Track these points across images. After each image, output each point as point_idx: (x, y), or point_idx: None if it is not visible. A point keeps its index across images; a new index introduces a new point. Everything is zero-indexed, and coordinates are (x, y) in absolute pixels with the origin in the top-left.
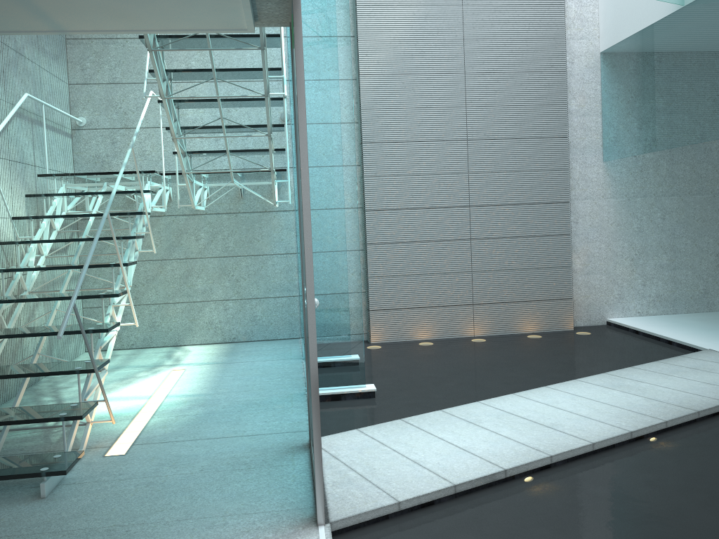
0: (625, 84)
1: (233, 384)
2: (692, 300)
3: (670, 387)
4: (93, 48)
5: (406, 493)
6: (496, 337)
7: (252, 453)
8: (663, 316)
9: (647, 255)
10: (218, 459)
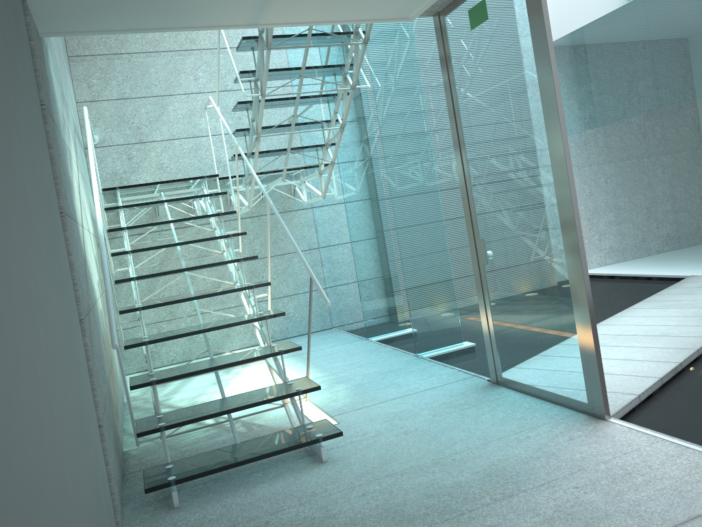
0: (574, 71)
1: (336, 365)
2: (635, 247)
3: None
4: (98, 65)
5: (635, 389)
6: None
7: (455, 397)
8: (618, 264)
9: (599, 214)
10: (433, 407)
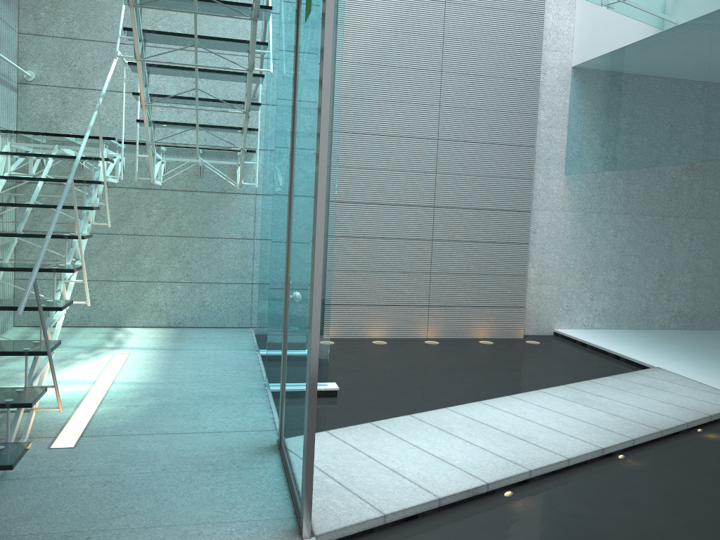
0: (595, 101)
1: (185, 373)
2: (634, 316)
3: (629, 403)
4: None
5: (391, 505)
6: (449, 341)
7: (217, 452)
8: (606, 331)
9: (597, 270)
10: (181, 457)
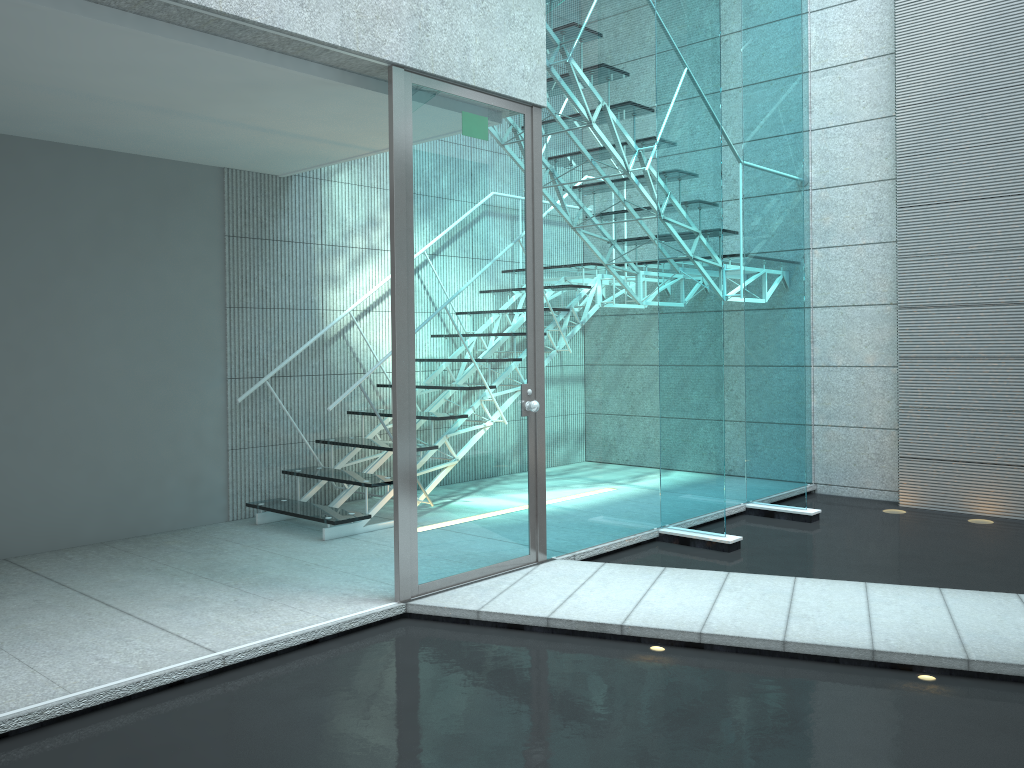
0: None
1: None
2: None
3: None
4: None
5: (498, 608)
6: None
7: None
8: None
9: None
10: None
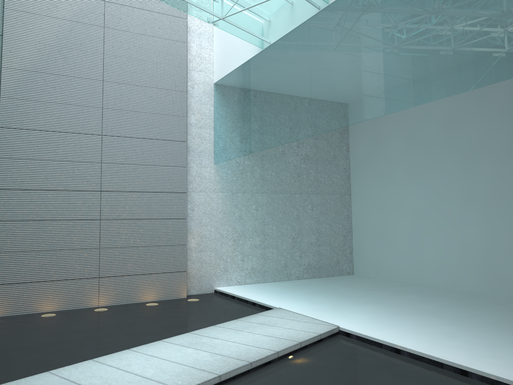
0: (229, 106)
1: None
2: (277, 271)
3: (237, 341)
4: None
5: None
6: (118, 306)
7: None
8: (256, 285)
9: (245, 237)
10: None
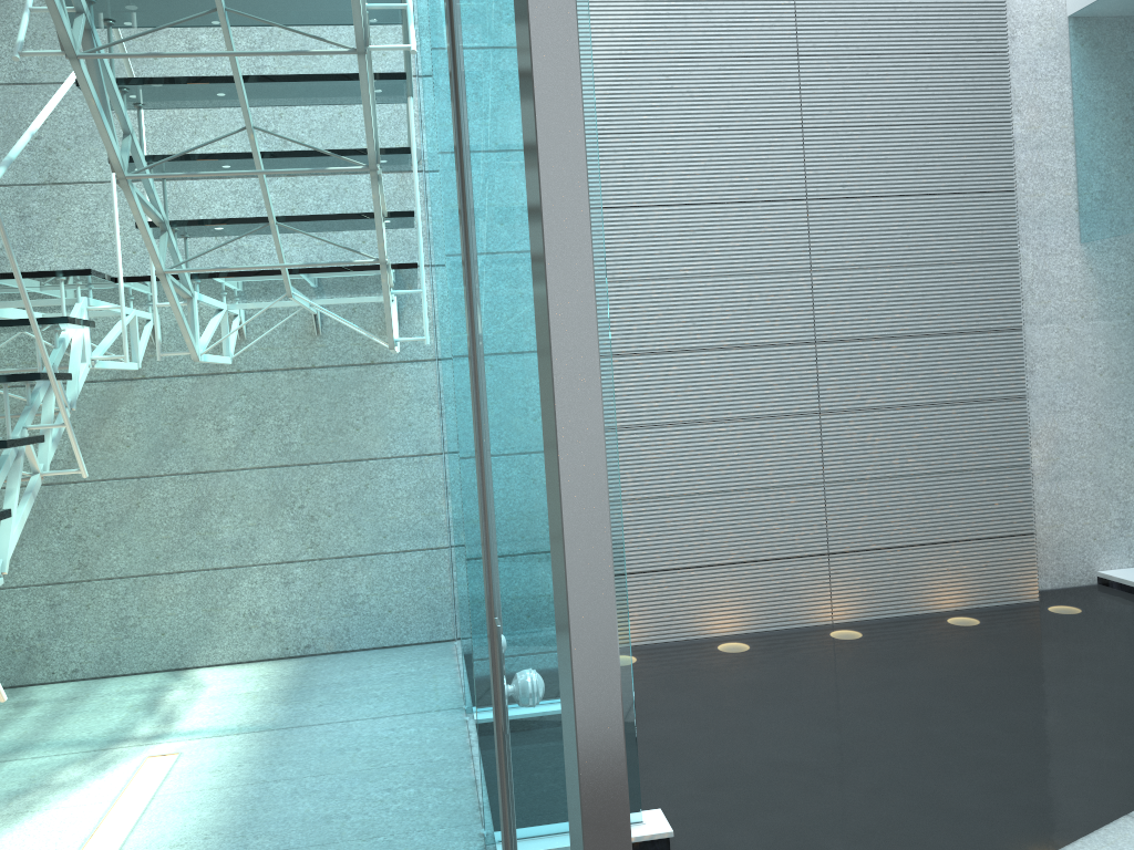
0: None
1: (292, 813)
2: None
3: None
4: None
5: None
6: (883, 626)
7: None
8: None
9: None
10: None
